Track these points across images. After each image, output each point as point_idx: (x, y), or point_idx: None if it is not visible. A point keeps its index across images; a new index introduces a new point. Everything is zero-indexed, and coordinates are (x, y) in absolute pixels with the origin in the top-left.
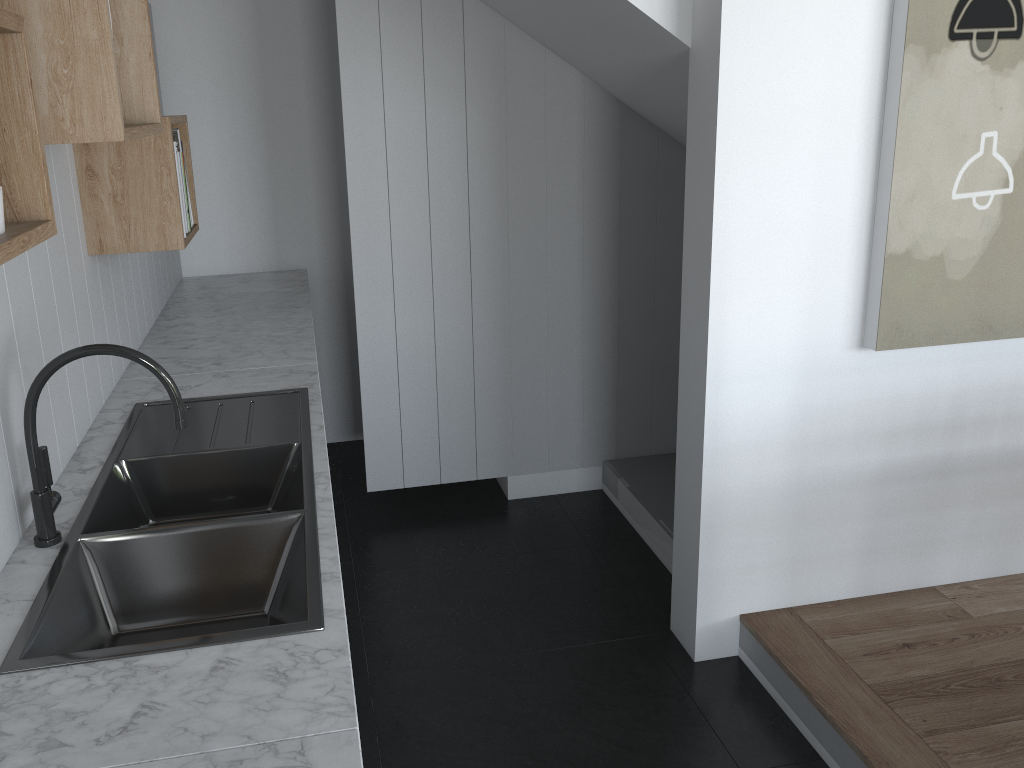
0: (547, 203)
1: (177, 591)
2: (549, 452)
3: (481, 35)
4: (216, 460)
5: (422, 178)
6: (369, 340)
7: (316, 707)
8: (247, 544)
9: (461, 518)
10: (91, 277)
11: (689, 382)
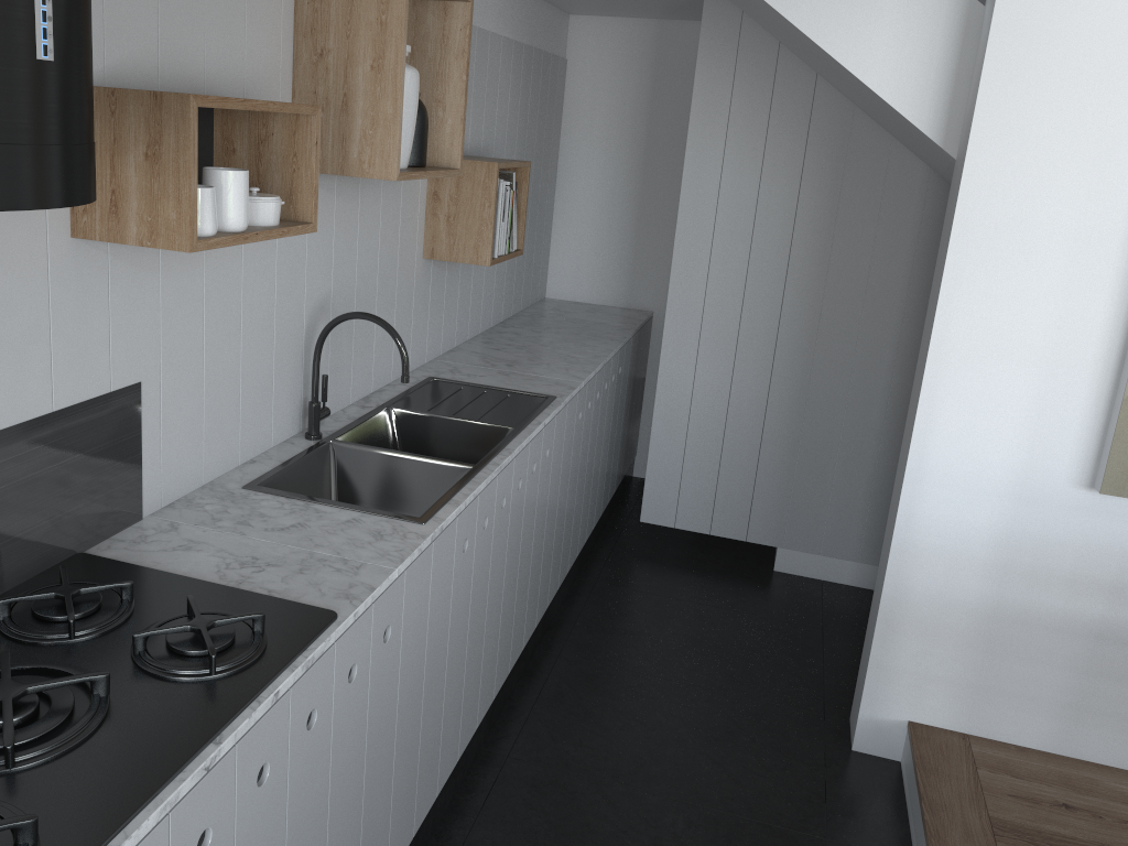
0: (867, 289)
1: (378, 494)
2: (825, 536)
3: (828, 118)
4: (453, 425)
5: (745, 244)
6: (667, 383)
7: (384, 554)
8: (430, 477)
9: (718, 571)
10: (421, 275)
11: (898, 477)
